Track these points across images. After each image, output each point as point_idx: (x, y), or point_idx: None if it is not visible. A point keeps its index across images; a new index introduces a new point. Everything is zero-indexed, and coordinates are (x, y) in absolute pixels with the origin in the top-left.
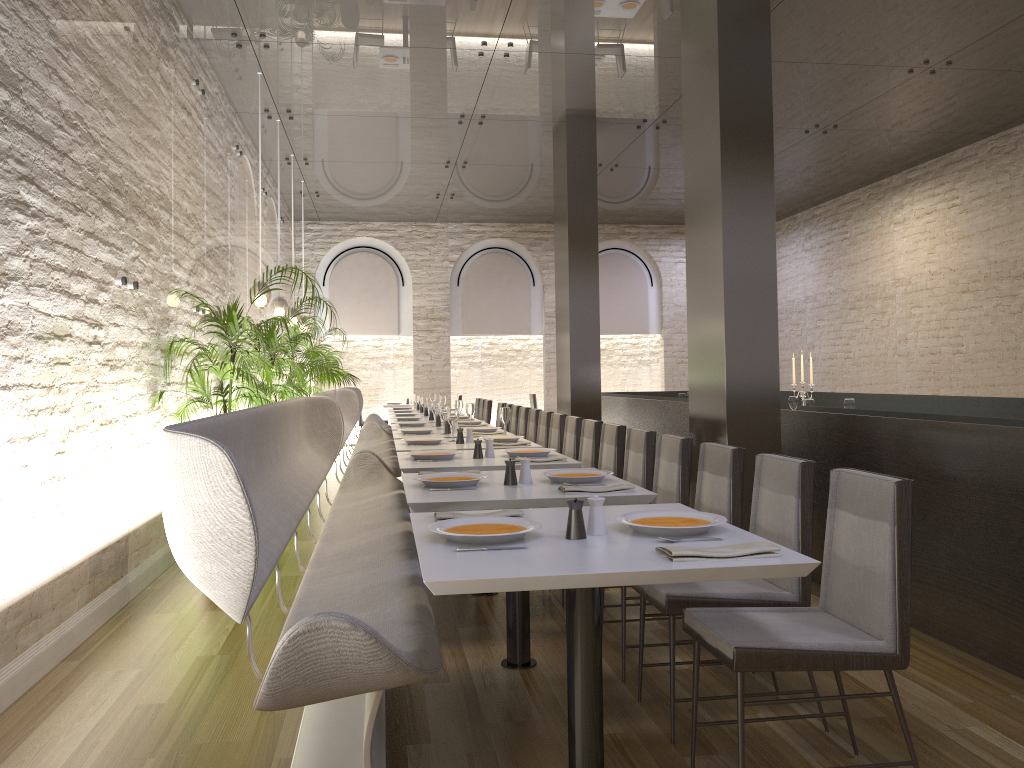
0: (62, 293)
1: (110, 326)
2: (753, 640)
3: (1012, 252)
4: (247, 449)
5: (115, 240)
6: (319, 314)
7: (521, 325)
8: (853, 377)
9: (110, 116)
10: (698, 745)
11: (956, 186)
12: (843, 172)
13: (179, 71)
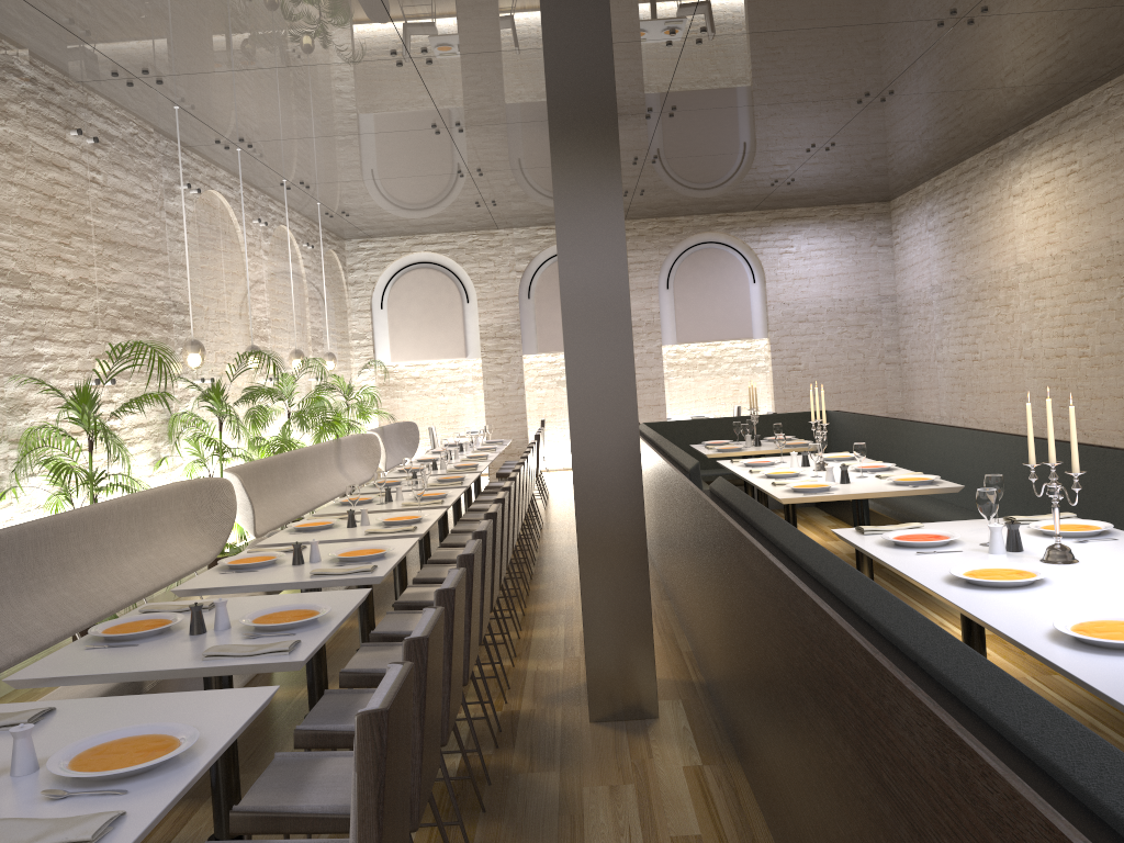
0: None
1: None
2: None
3: None
4: None
5: None
6: (379, 340)
7: None
8: (981, 383)
9: None
10: None
11: (1073, 148)
12: (942, 139)
13: (34, 127)
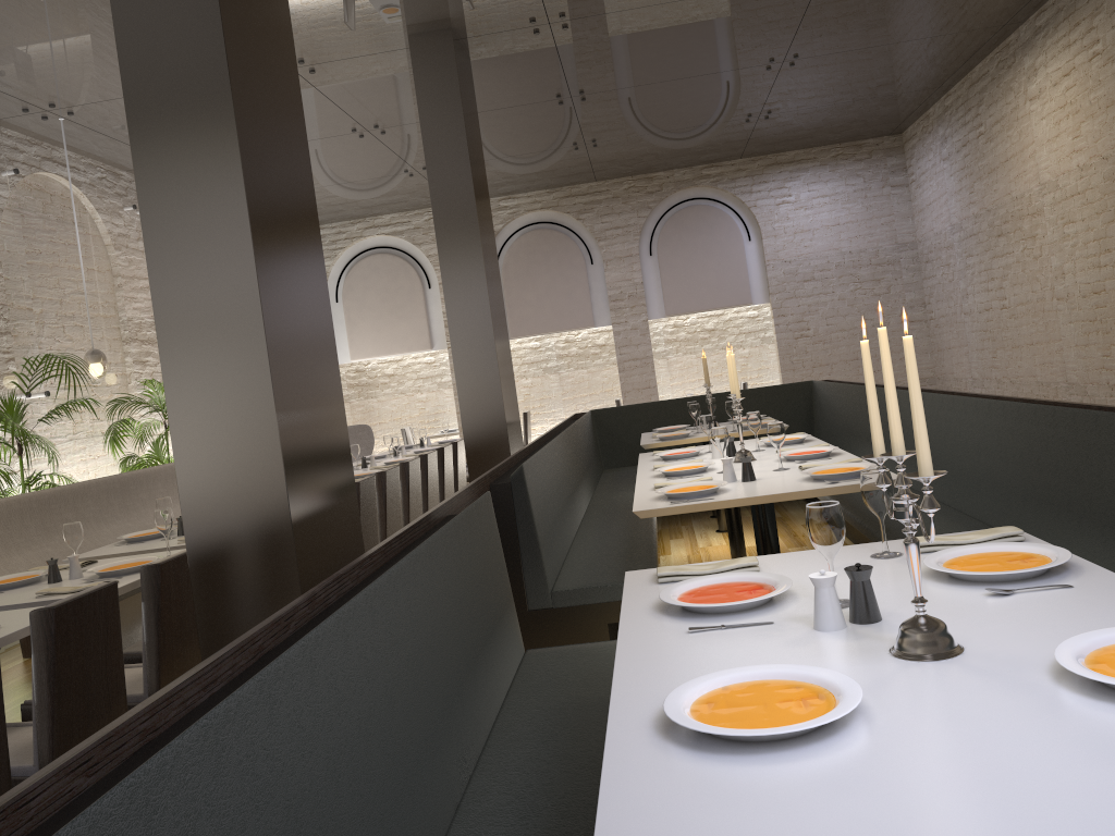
0: None
1: None
2: None
3: None
4: None
5: None
6: (336, 337)
7: (581, 316)
8: (1012, 335)
9: None
10: None
11: (1094, 23)
12: (933, 37)
13: None
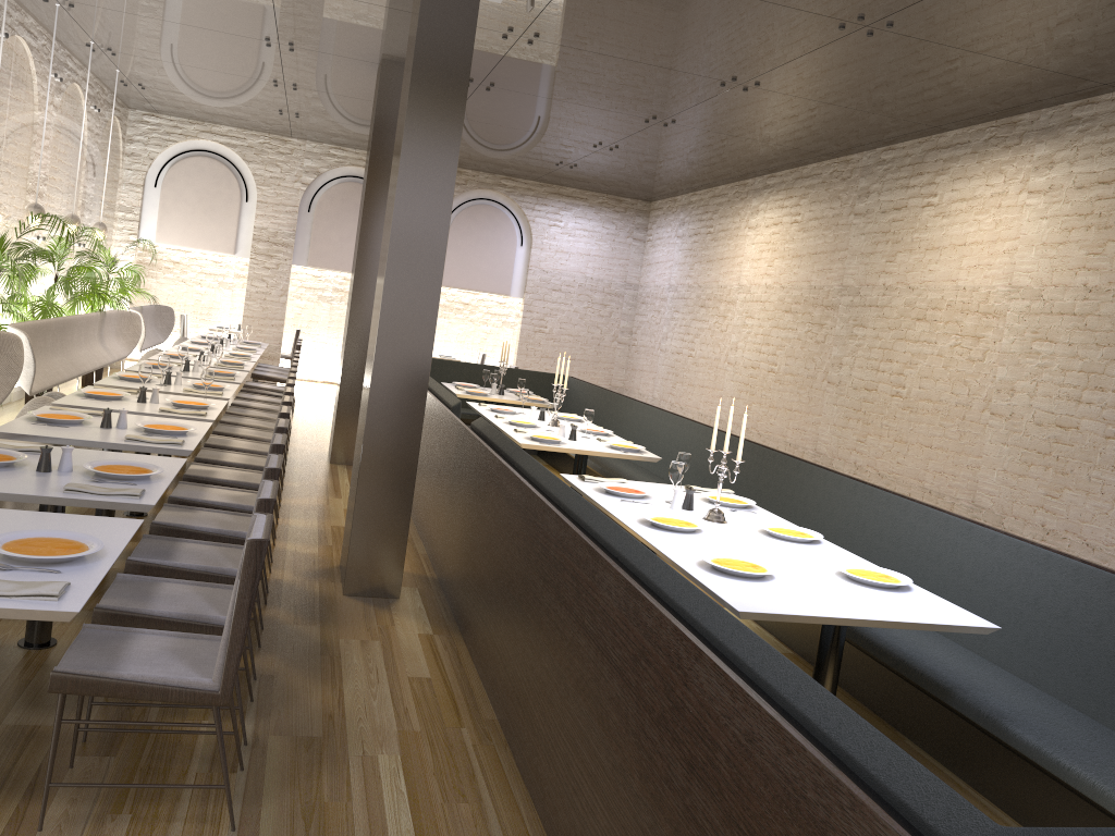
0: None
1: None
2: (89, 665)
3: (828, 281)
4: None
5: None
6: (146, 218)
7: None
8: (691, 376)
9: None
10: (106, 746)
11: (801, 202)
12: (705, 165)
13: None
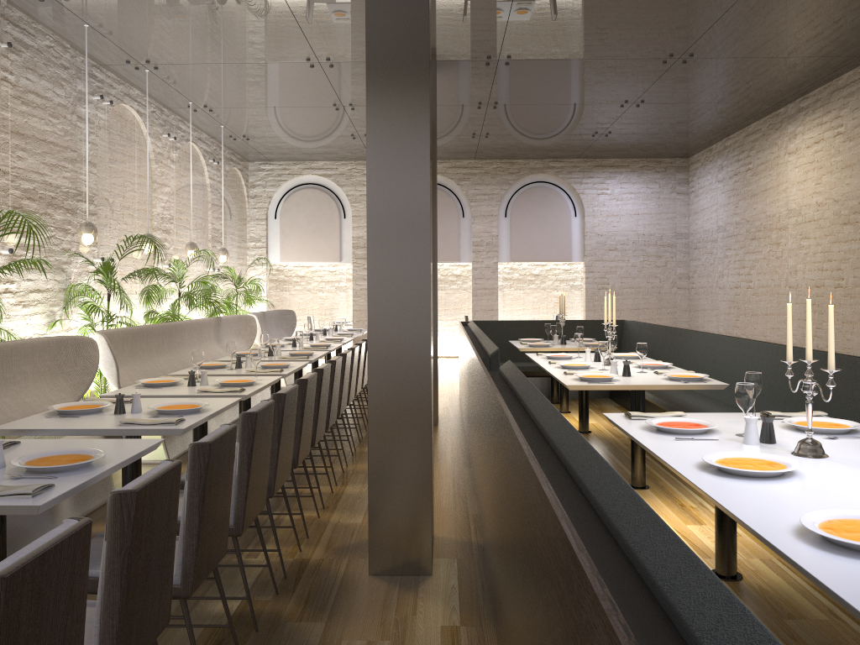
0: None
1: None
2: None
3: None
4: None
5: None
6: (271, 244)
7: (451, 253)
8: (753, 307)
9: None
10: None
11: (841, 113)
12: (733, 103)
13: None
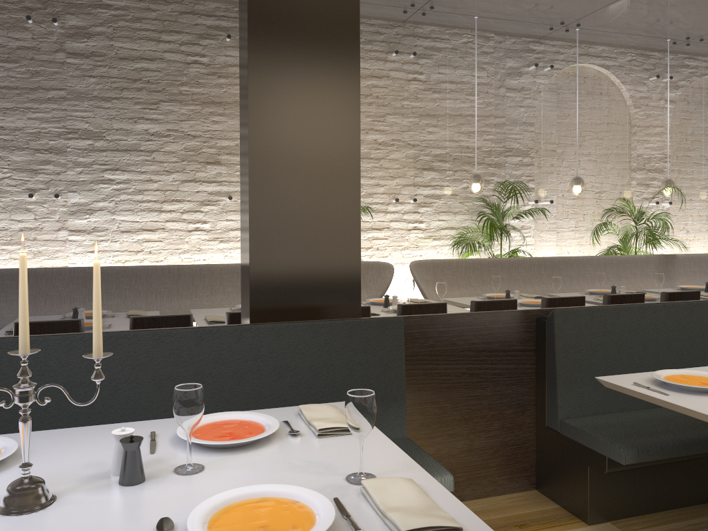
0: (141, 212)
1: (210, 222)
2: None
3: None
4: (77, 284)
5: (218, 179)
6: None
7: None
8: None
9: (209, 119)
10: None
11: None
12: None
13: None
